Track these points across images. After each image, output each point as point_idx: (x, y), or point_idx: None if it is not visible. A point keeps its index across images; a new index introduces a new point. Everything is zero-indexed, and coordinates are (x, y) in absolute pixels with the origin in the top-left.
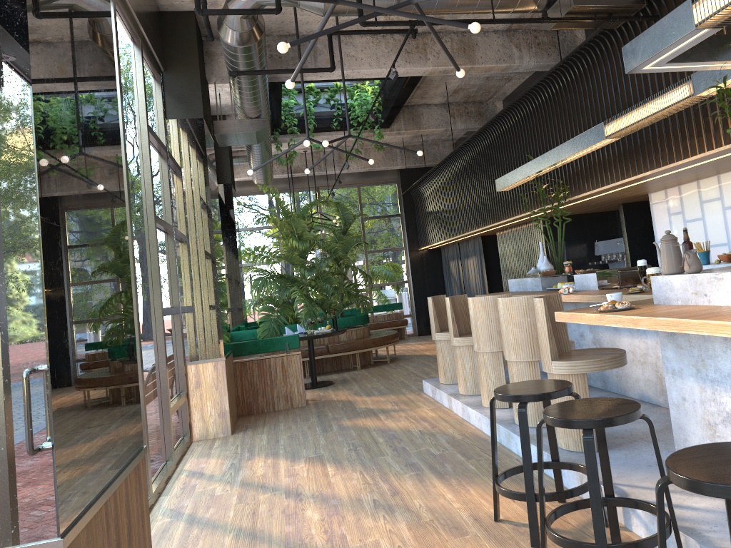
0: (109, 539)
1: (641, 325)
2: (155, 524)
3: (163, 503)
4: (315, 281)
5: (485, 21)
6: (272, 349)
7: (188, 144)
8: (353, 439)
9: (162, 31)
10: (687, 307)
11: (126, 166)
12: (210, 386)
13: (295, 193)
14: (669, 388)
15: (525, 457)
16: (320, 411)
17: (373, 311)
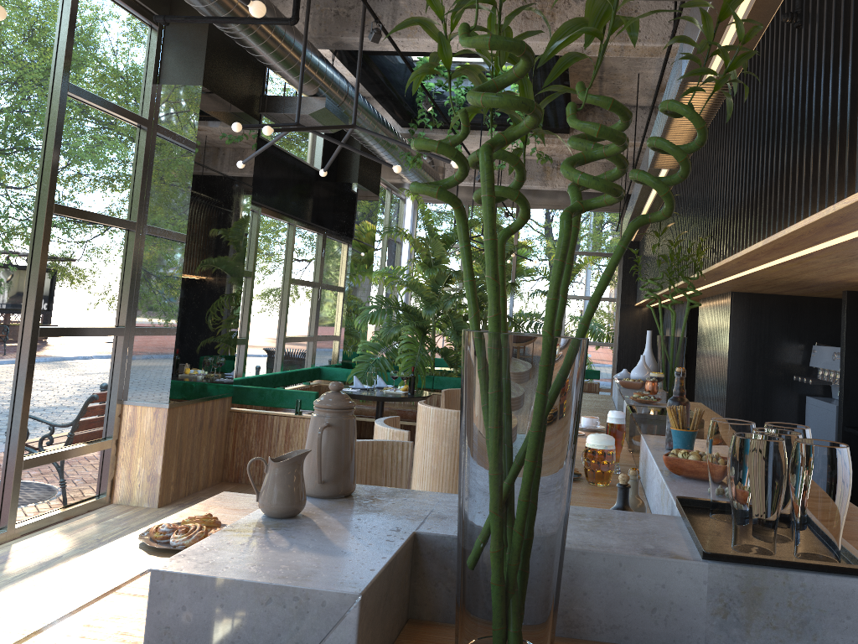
0: None
1: None
2: None
3: None
4: (446, 323)
5: None
6: (279, 405)
7: (177, 119)
8: None
9: None
10: None
11: None
12: (145, 438)
13: None
14: None
15: None
16: None
17: None
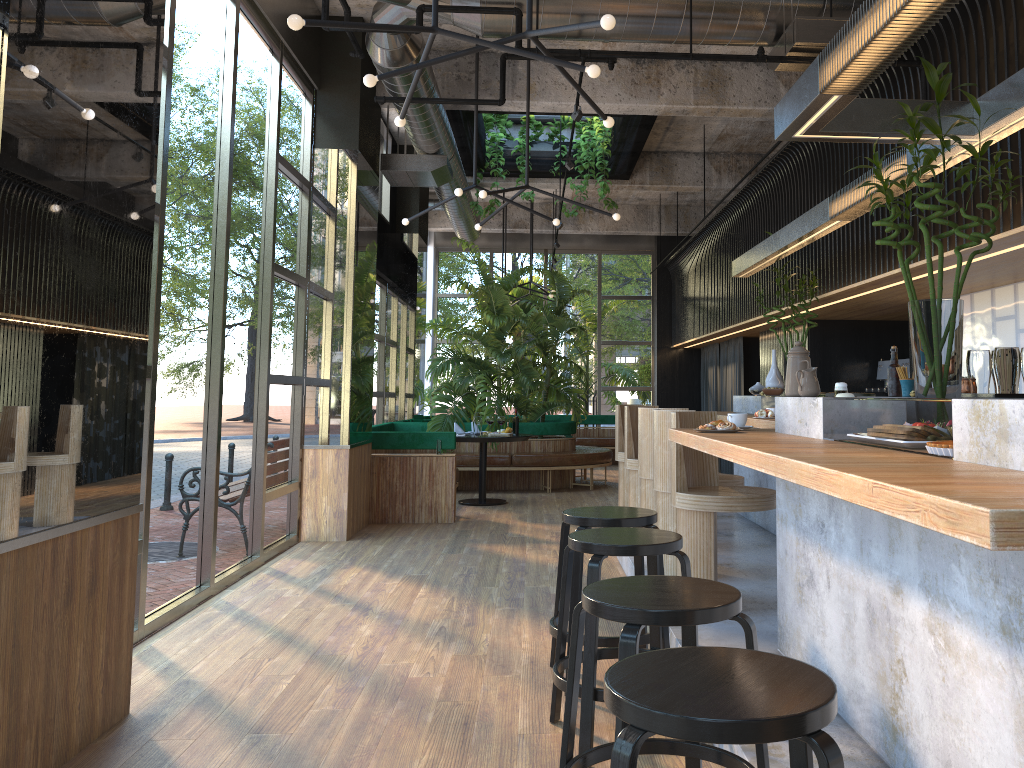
0: (55, 577)
1: (706, 447)
2: (201, 614)
3: (223, 595)
4: (512, 371)
5: (677, 56)
6: (420, 446)
7: (336, 180)
8: (474, 564)
9: (322, 40)
10: (784, 436)
11: (229, 202)
12: (329, 478)
13: (515, 254)
14: (778, 538)
15: (574, 590)
16: (464, 530)
17: (600, 422)
